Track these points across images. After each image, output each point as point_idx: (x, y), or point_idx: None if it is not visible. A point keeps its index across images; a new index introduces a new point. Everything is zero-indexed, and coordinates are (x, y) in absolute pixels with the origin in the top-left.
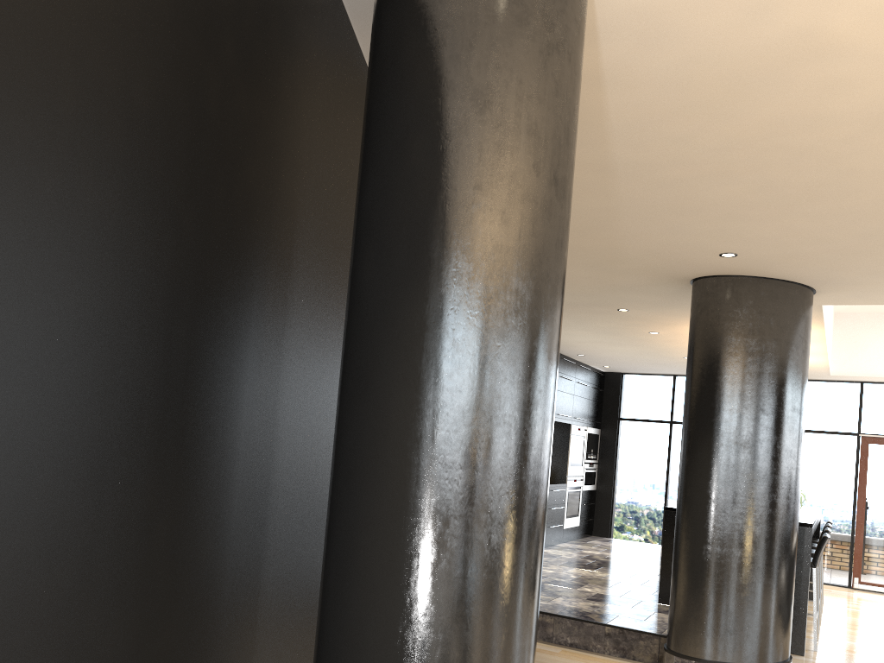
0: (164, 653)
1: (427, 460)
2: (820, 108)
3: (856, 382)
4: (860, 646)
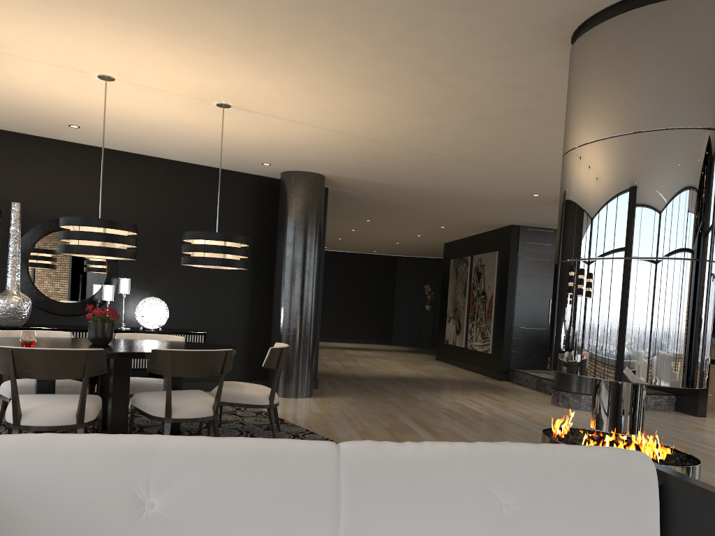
0: (237, 306)
1: (276, 277)
2: (403, 172)
3: None
4: None
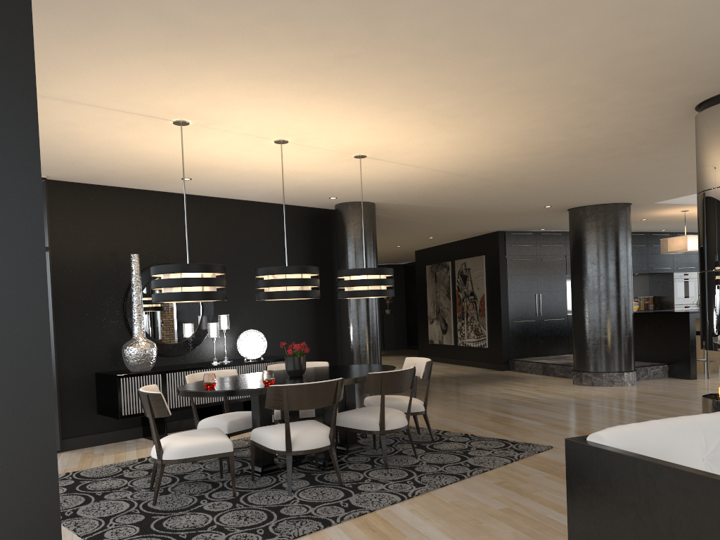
0: (306, 329)
1: (343, 299)
2: (453, 196)
3: None
4: None
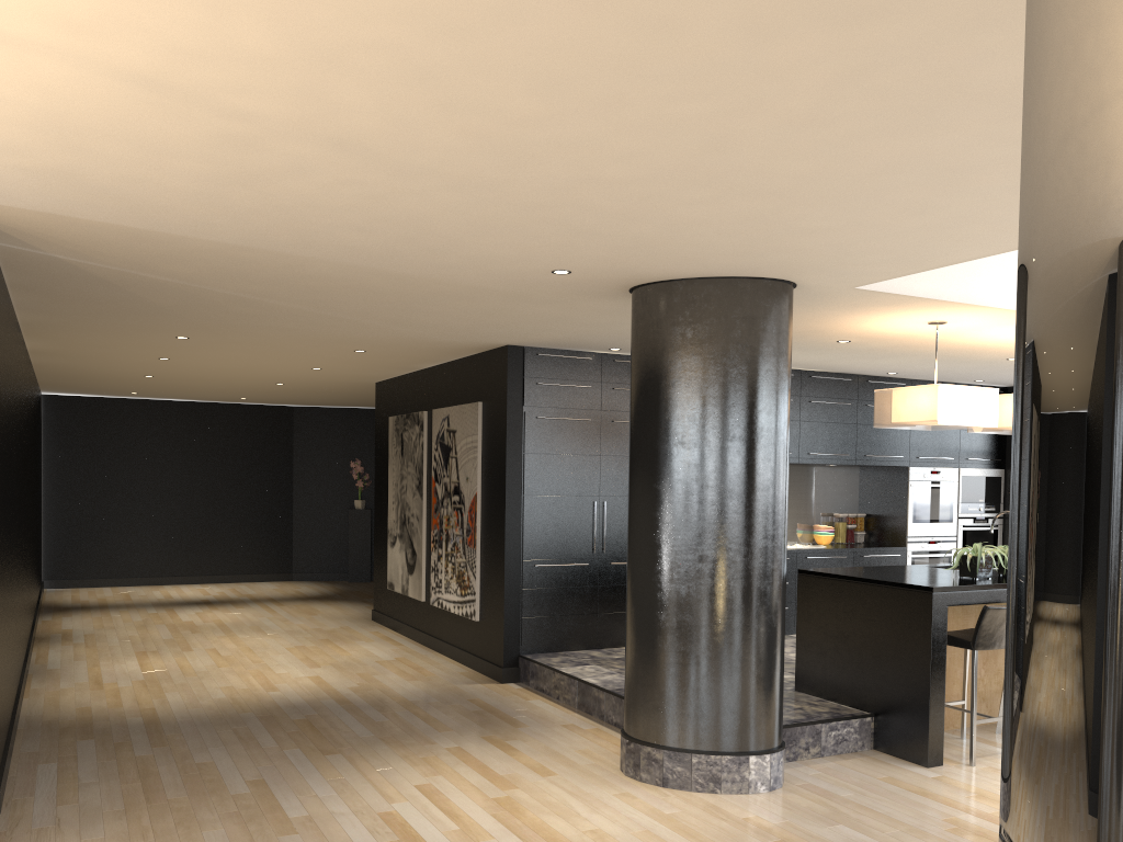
0: None
1: None
2: (178, 189)
3: None
4: None
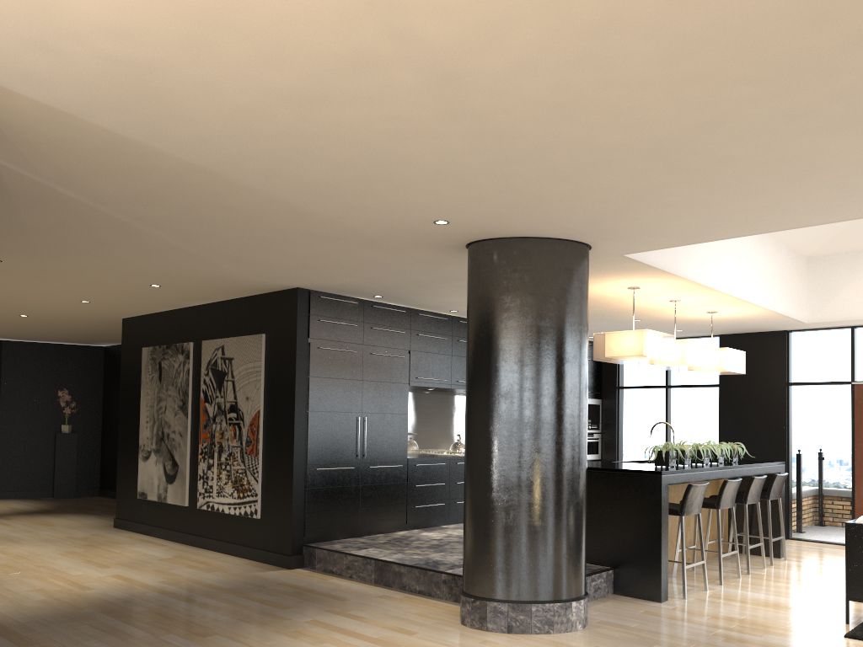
0: None
1: None
2: (233, 102)
3: (847, 328)
4: (750, 595)
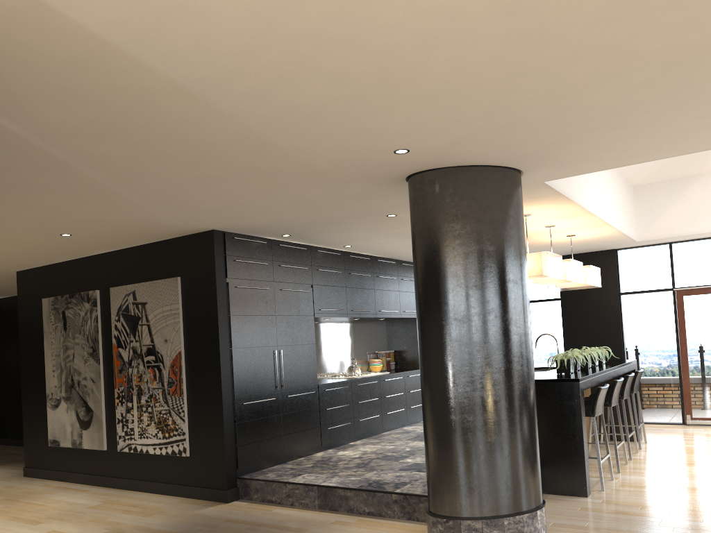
0: None
1: None
2: None
3: (666, 244)
4: (651, 480)
